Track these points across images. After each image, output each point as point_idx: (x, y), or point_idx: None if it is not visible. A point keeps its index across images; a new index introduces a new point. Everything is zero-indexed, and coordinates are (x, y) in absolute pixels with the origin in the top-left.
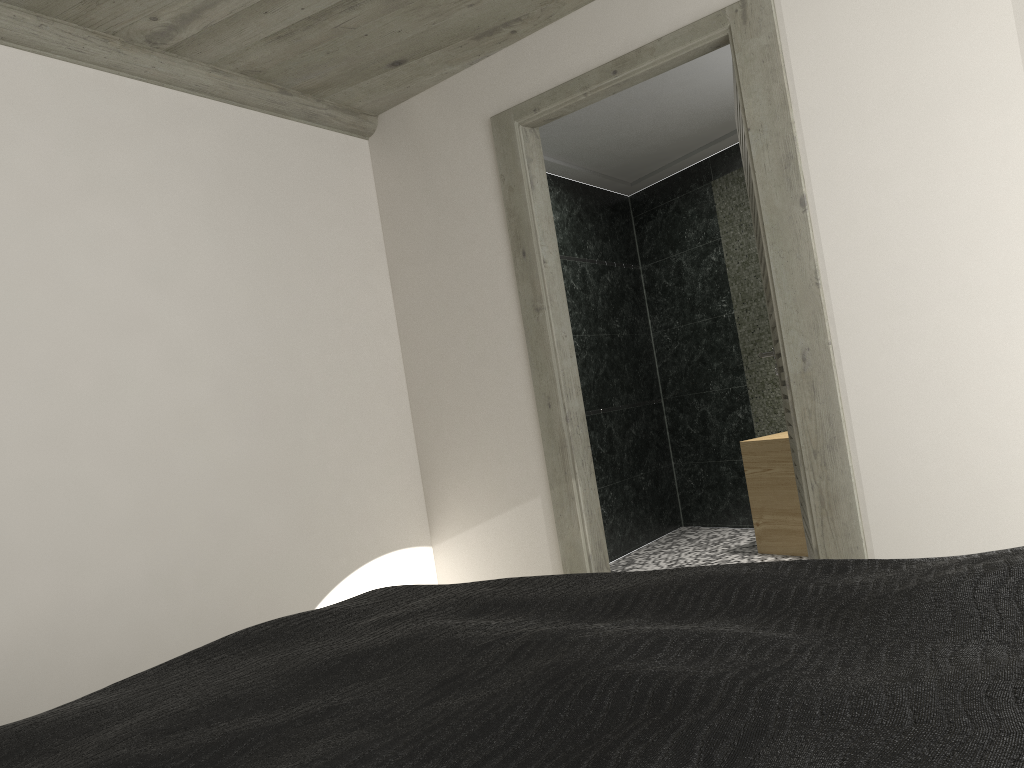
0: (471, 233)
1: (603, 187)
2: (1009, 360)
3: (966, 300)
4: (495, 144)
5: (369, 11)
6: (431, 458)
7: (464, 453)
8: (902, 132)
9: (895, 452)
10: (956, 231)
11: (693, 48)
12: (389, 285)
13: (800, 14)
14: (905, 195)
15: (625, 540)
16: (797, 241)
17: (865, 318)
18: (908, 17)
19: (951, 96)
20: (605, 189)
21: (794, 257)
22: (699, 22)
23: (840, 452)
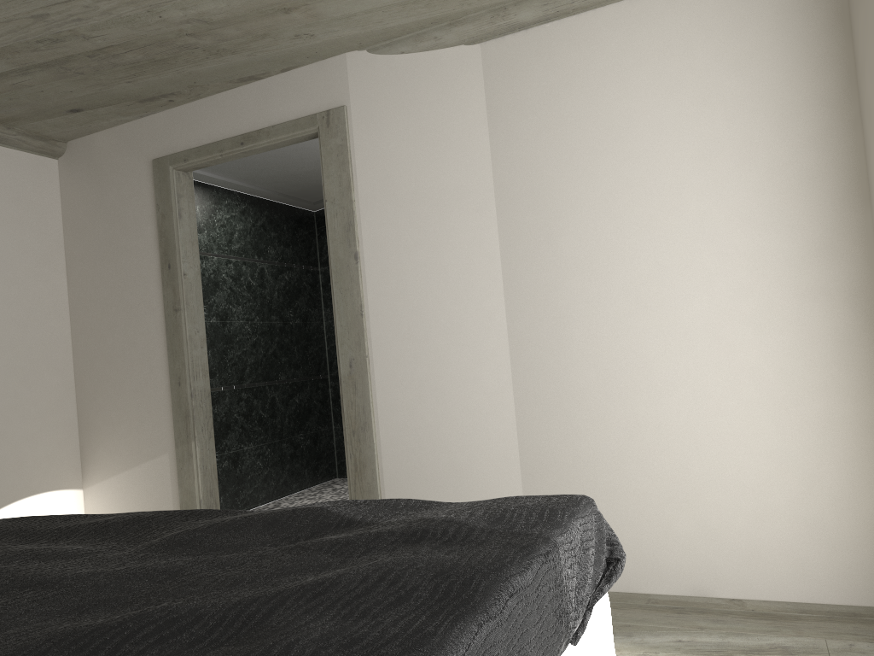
0: (132, 245)
1: (289, 204)
2: (475, 377)
3: (452, 335)
4: (154, 180)
5: (41, 77)
6: (88, 418)
7: (114, 416)
8: (421, 218)
9: (403, 435)
10: (449, 288)
11: (295, 137)
12: (65, 277)
13: (363, 127)
14: (420, 260)
15: (278, 488)
16: (351, 283)
17: (391, 341)
18: (429, 142)
19: (452, 199)
20: (292, 205)
21: (349, 294)
22: (299, 120)
23: (369, 433)
